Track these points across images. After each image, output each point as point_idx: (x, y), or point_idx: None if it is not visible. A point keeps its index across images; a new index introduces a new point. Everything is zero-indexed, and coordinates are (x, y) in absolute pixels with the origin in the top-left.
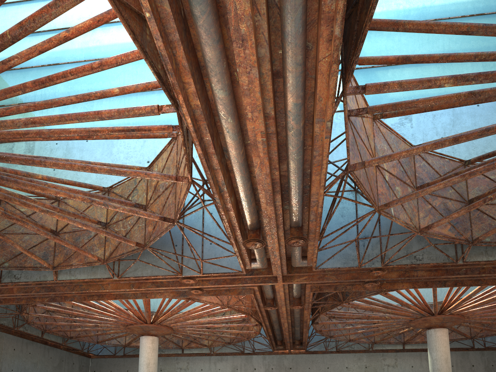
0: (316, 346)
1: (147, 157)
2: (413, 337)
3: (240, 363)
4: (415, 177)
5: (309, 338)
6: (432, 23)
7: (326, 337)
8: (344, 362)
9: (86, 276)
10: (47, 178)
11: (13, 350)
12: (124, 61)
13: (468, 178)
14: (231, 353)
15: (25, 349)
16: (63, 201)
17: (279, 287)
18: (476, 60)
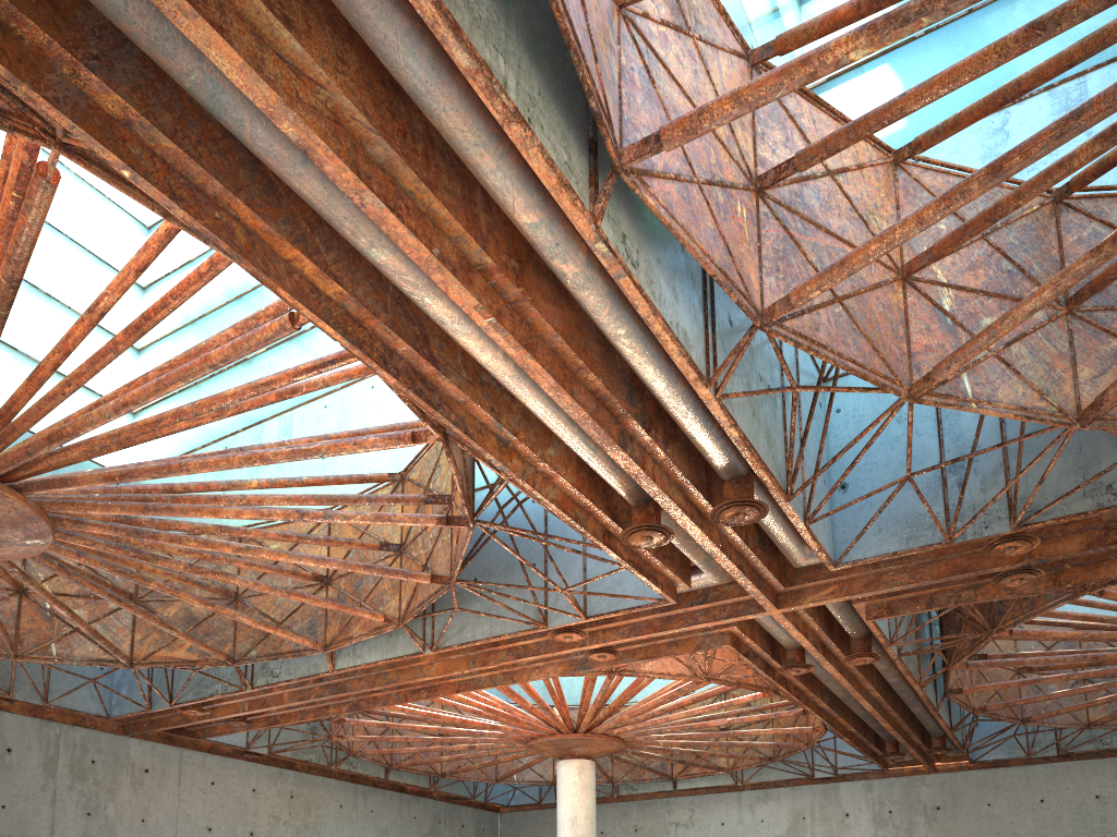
0: (1000, 748)
1: None
2: None
3: (811, 802)
4: None
5: (956, 730)
6: None
7: None
8: (1089, 783)
9: (379, 655)
10: (269, 483)
11: (339, 808)
12: None
13: (1112, 251)
14: (788, 782)
15: (362, 805)
16: None
17: (778, 621)
18: None
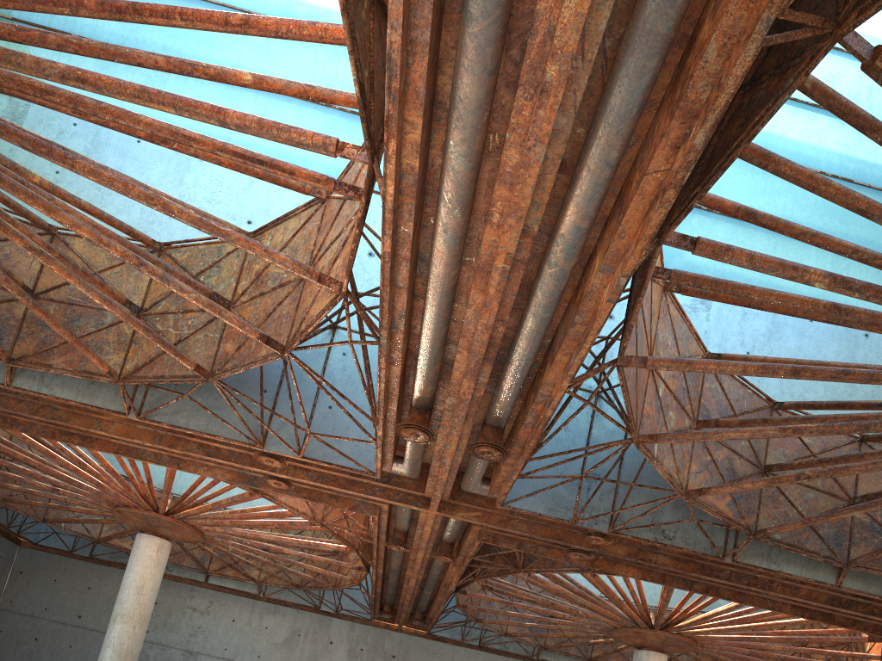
0: (447, 630)
1: (251, 213)
2: (609, 654)
3: (308, 625)
4: (699, 404)
5: (442, 614)
6: (819, 178)
7: (467, 618)
8: None
9: (73, 395)
10: (50, 187)
11: None
12: (292, 35)
13: (789, 435)
14: (296, 605)
15: None
16: (61, 239)
17: (427, 517)
18: (854, 257)
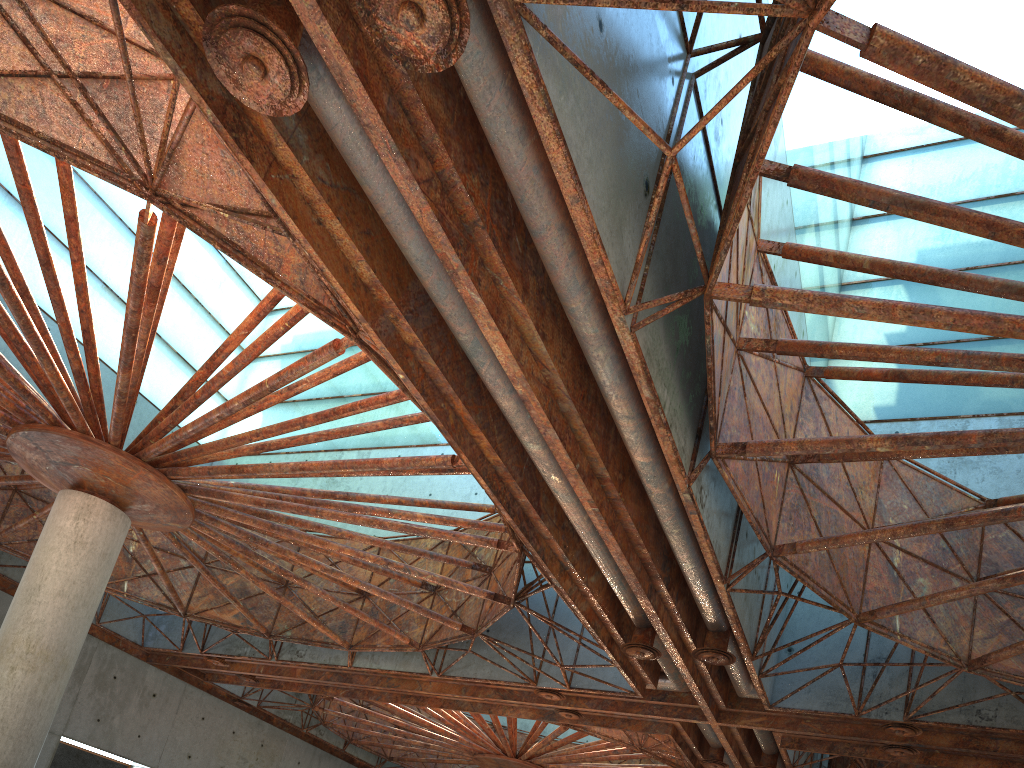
0: None
1: None
2: None
3: None
4: (978, 560)
5: None
6: (877, 348)
7: None
8: None
9: (393, 665)
10: None
11: (297, 764)
12: None
13: (1010, 584)
14: None
15: (315, 766)
16: None
17: (713, 729)
18: (1015, 386)
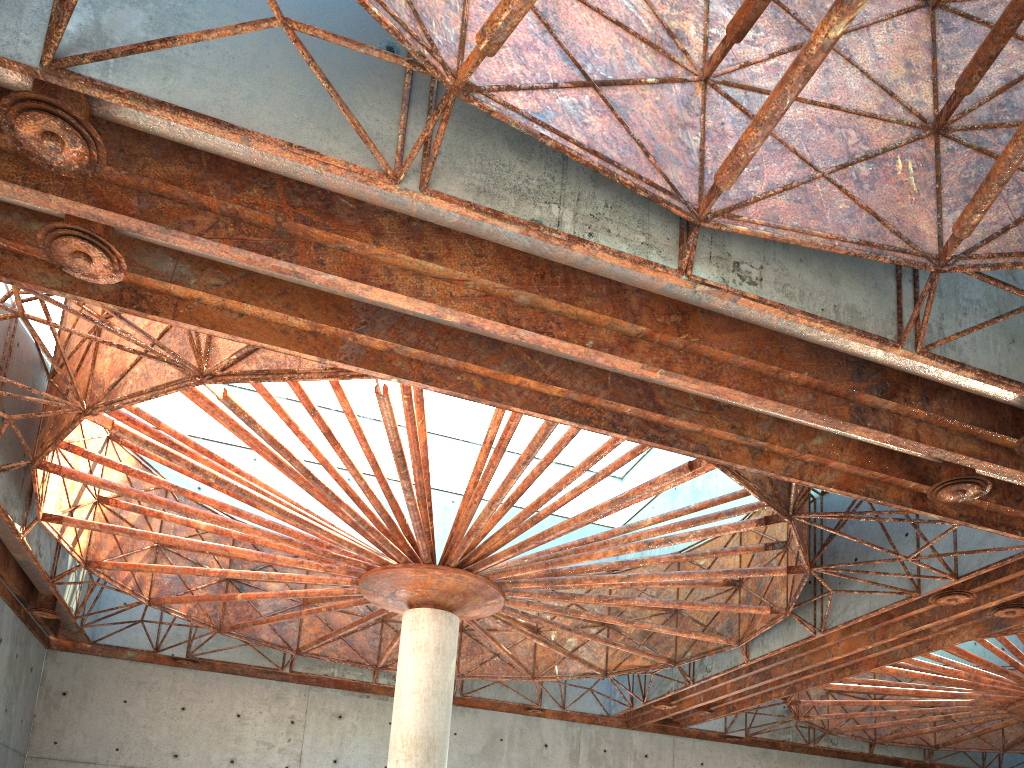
0: None
1: None
2: None
3: None
4: None
5: None
6: None
7: None
8: None
9: (780, 643)
10: (661, 517)
11: None
12: None
13: None
14: None
15: None
16: None
17: None
18: None
